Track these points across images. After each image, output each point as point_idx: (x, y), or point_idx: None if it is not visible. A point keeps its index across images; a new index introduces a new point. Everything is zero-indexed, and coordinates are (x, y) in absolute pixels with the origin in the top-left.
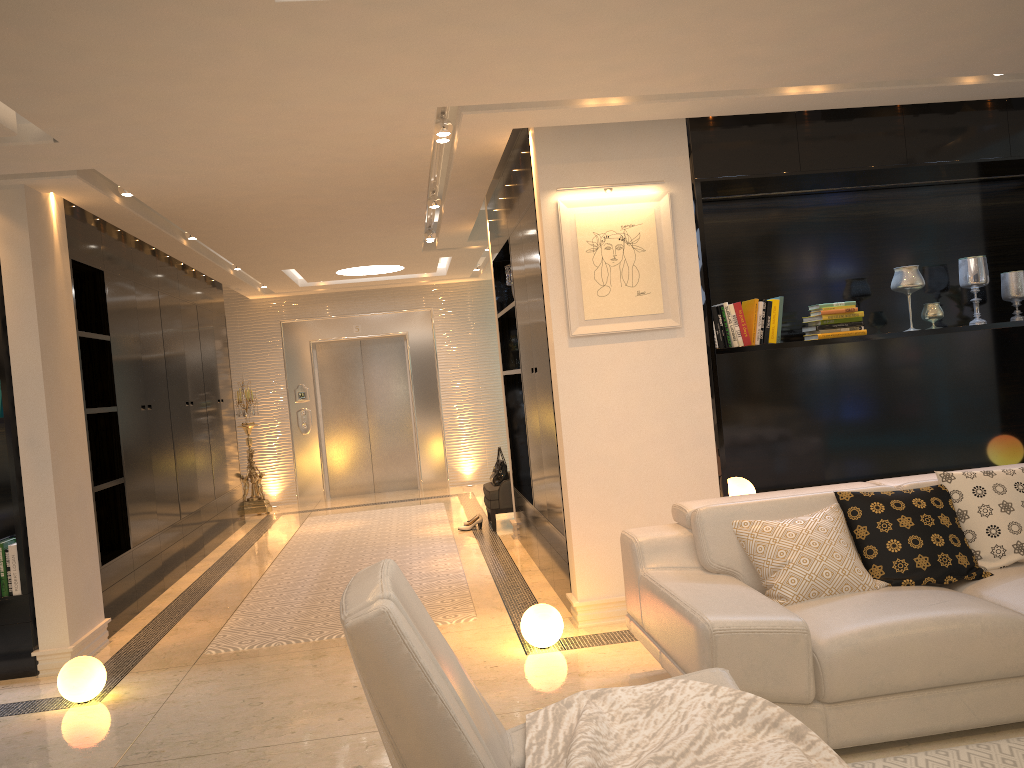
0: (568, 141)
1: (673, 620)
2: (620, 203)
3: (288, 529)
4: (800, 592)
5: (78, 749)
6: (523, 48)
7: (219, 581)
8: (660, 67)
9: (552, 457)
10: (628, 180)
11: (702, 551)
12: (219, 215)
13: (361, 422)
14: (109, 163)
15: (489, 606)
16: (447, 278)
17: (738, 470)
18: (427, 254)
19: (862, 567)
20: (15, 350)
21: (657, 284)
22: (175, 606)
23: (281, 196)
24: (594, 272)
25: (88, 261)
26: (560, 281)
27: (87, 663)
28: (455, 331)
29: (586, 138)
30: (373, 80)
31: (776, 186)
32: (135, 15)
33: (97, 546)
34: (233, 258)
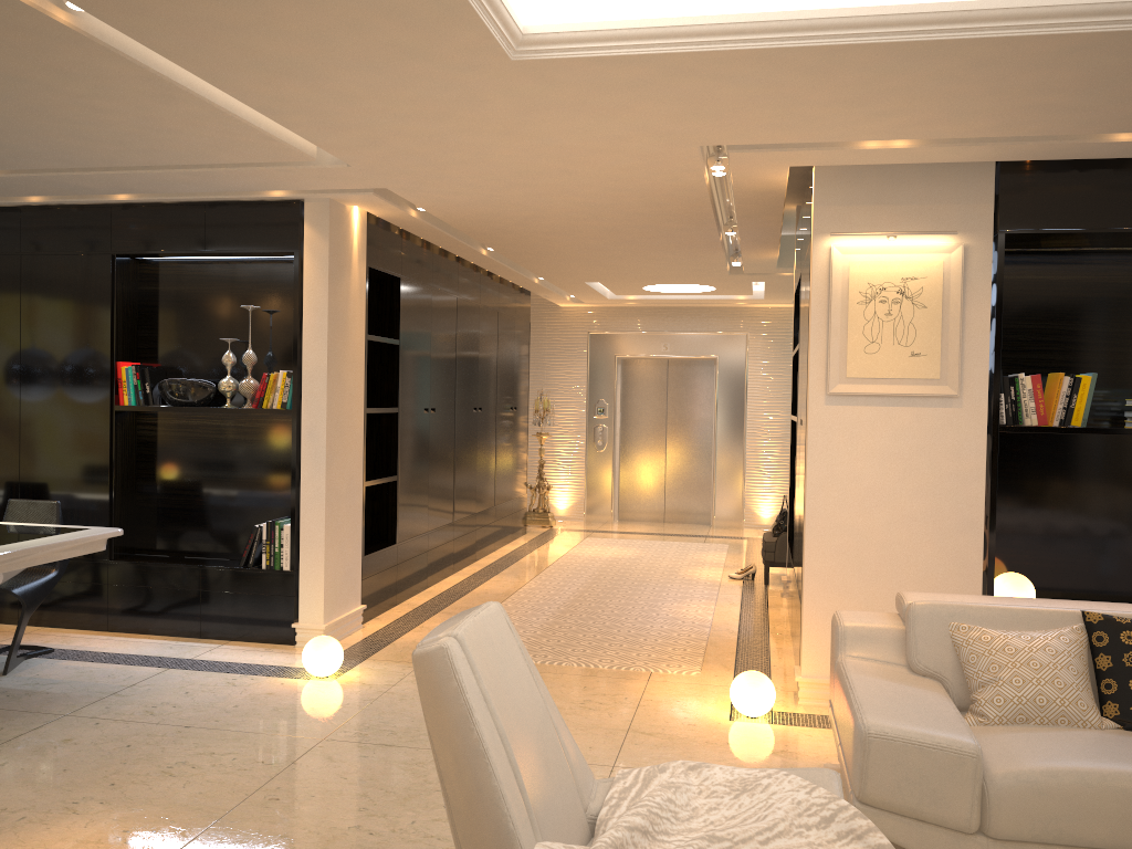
0: (852, 181)
1: (845, 714)
2: (903, 253)
3: (562, 547)
4: (1004, 714)
5: (302, 717)
6: (773, 96)
7: (477, 588)
8: (939, 113)
9: (801, 519)
10: (916, 227)
11: (909, 649)
12: (509, 231)
13: (658, 446)
14: (398, 184)
15: (718, 663)
16: (766, 302)
17: (1024, 565)
18: (735, 278)
19: (1089, 701)
20: (307, 350)
21: (936, 346)
22: (430, 605)
23: (565, 217)
24: (863, 326)
25: (385, 268)
26: (824, 333)
27: (327, 643)
28: (770, 360)
29: (873, 179)
30: (625, 122)
31: (1111, 242)
32: (391, 71)
33: (361, 537)
34: (533, 269)
